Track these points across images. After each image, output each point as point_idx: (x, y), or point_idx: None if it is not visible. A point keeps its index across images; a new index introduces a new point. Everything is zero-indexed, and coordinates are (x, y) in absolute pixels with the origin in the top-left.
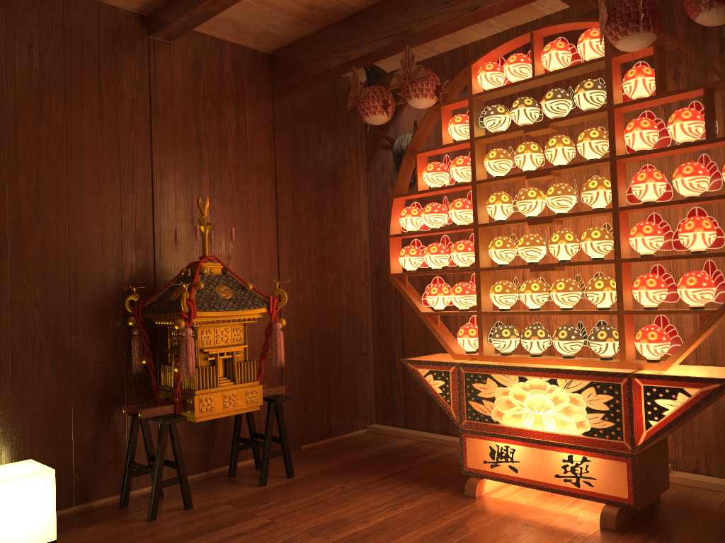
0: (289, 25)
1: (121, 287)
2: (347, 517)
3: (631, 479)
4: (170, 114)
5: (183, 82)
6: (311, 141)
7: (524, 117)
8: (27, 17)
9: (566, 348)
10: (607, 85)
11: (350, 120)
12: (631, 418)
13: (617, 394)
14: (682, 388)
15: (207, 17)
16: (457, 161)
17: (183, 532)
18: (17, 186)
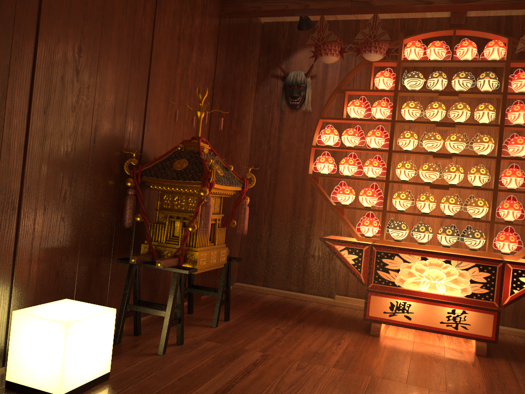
0: None
1: (121, 151)
2: (316, 350)
3: (496, 325)
4: (167, 9)
5: None
6: (234, 58)
7: (440, 85)
8: None
9: (450, 241)
10: (505, 78)
11: (253, 49)
12: (501, 287)
13: (493, 272)
14: None
15: None
16: (382, 103)
17: (205, 363)
18: (67, 39)
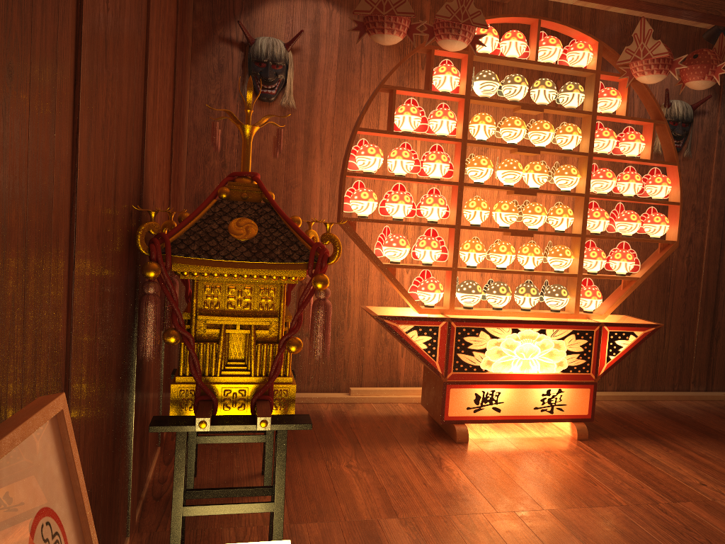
0: None
1: (129, 207)
2: (443, 489)
3: (592, 400)
4: None
5: None
6: (184, 5)
7: (523, 94)
8: None
9: (534, 302)
10: (594, 94)
11: None
12: (598, 355)
13: (590, 338)
14: (633, 331)
15: None
16: (449, 114)
17: None
18: None
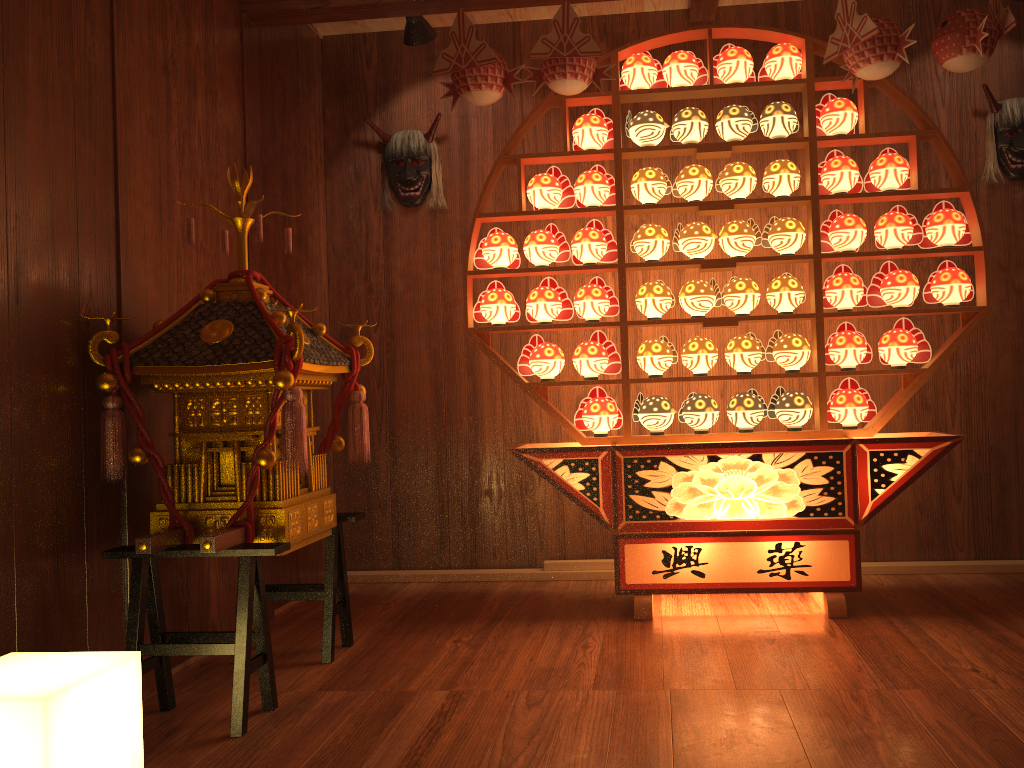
0: None
1: (77, 316)
2: (548, 666)
3: (854, 558)
4: (135, 6)
5: None
6: (277, 111)
7: (698, 132)
8: None
9: (753, 419)
10: (809, 112)
11: (310, 92)
12: (855, 489)
13: (838, 464)
14: (912, 450)
15: None
16: (594, 176)
17: (341, 732)
18: None
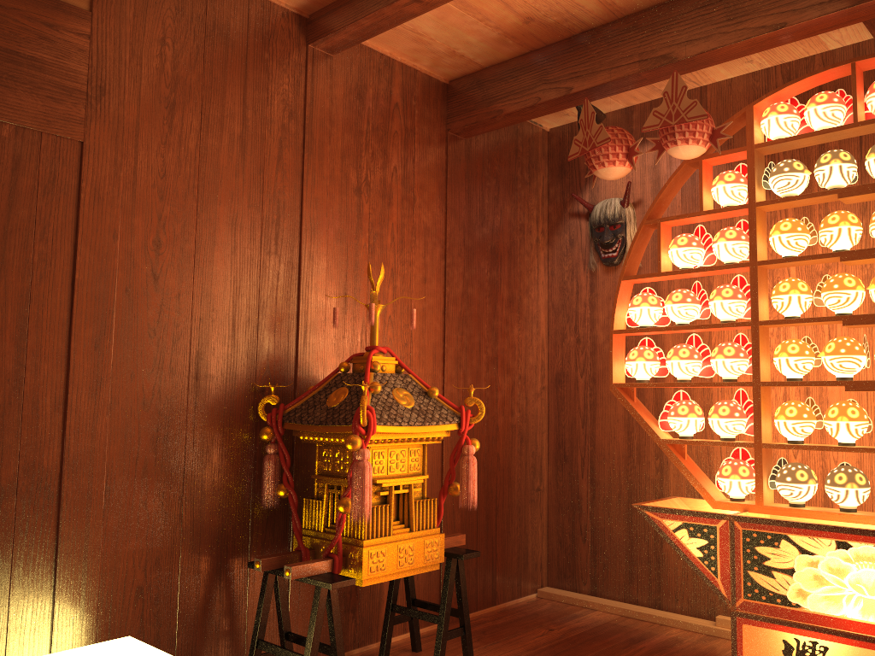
0: (488, 44)
1: (253, 384)
2: None
3: None
4: (327, 151)
5: (343, 109)
6: (488, 200)
7: (839, 176)
8: (161, 2)
9: None
10: None
11: (531, 178)
12: None
13: None
14: None
15: (398, 21)
16: (727, 233)
17: None
18: (132, 233)
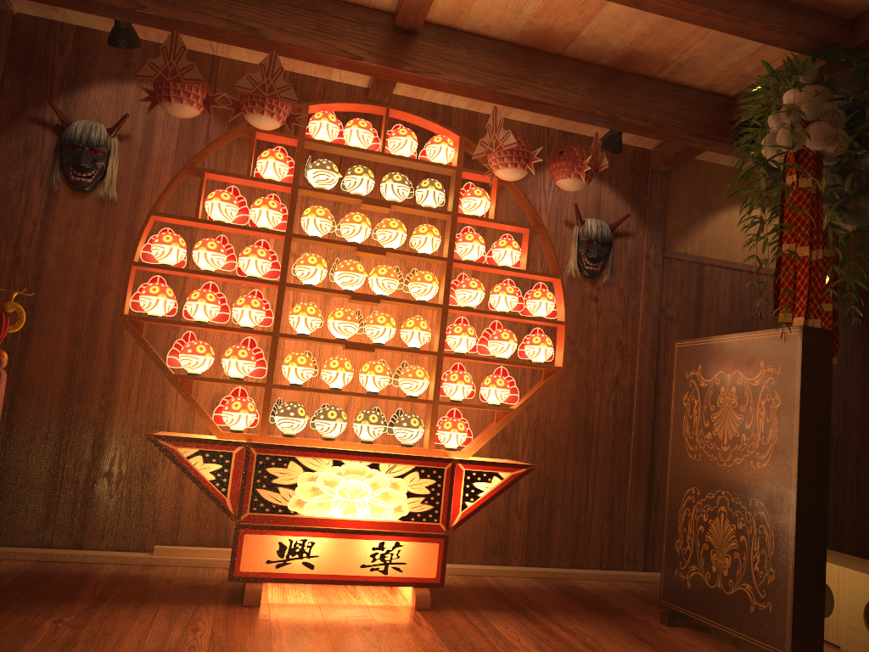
0: None
1: None
2: (158, 648)
3: (442, 559)
4: None
5: None
6: None
7: (366, 187)
8: None
9: (375, 433)
10: (455, 193)
11: None
12: (450, 500)
13: (439, 478)
14: (497, 472)
15: None
16: (271, 203)
17: None
18: None
